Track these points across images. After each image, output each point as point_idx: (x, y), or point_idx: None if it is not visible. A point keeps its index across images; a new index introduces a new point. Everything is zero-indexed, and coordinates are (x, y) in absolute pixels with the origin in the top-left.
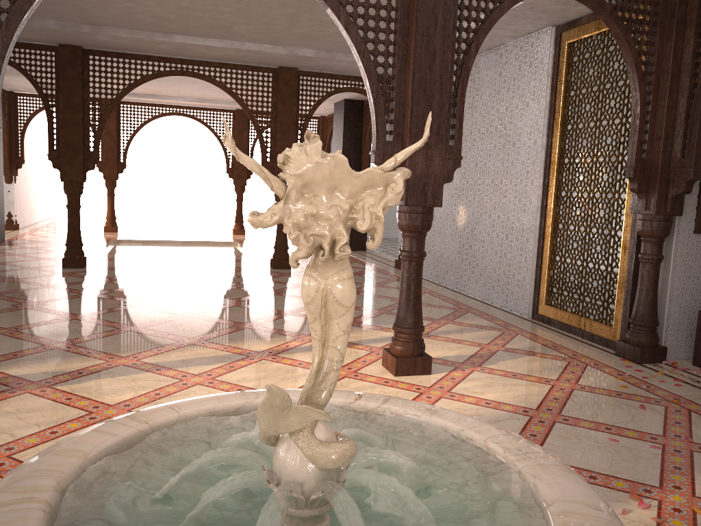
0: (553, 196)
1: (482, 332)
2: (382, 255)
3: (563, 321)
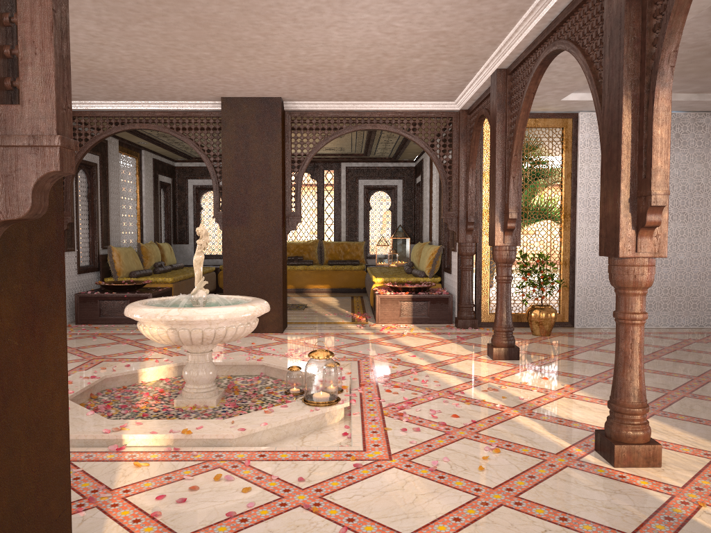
0: None
1: None
2: None
3: None
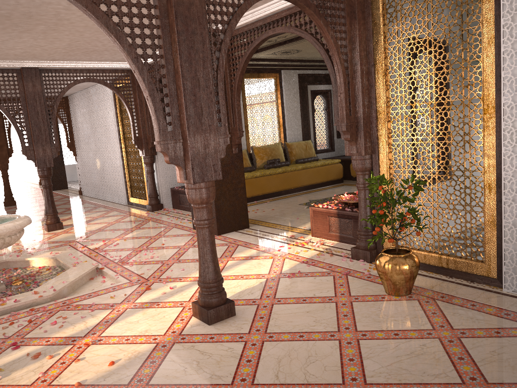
0: (124, 151)
1: (99, 213)
2: (76, 189)
3: (136, 202)
